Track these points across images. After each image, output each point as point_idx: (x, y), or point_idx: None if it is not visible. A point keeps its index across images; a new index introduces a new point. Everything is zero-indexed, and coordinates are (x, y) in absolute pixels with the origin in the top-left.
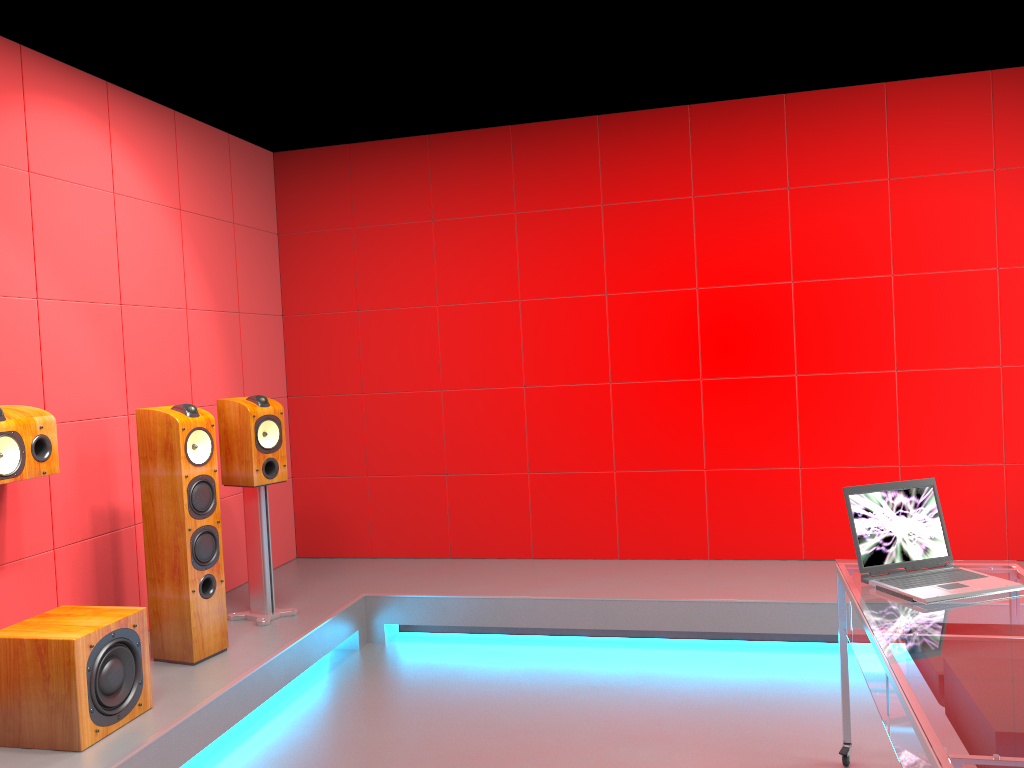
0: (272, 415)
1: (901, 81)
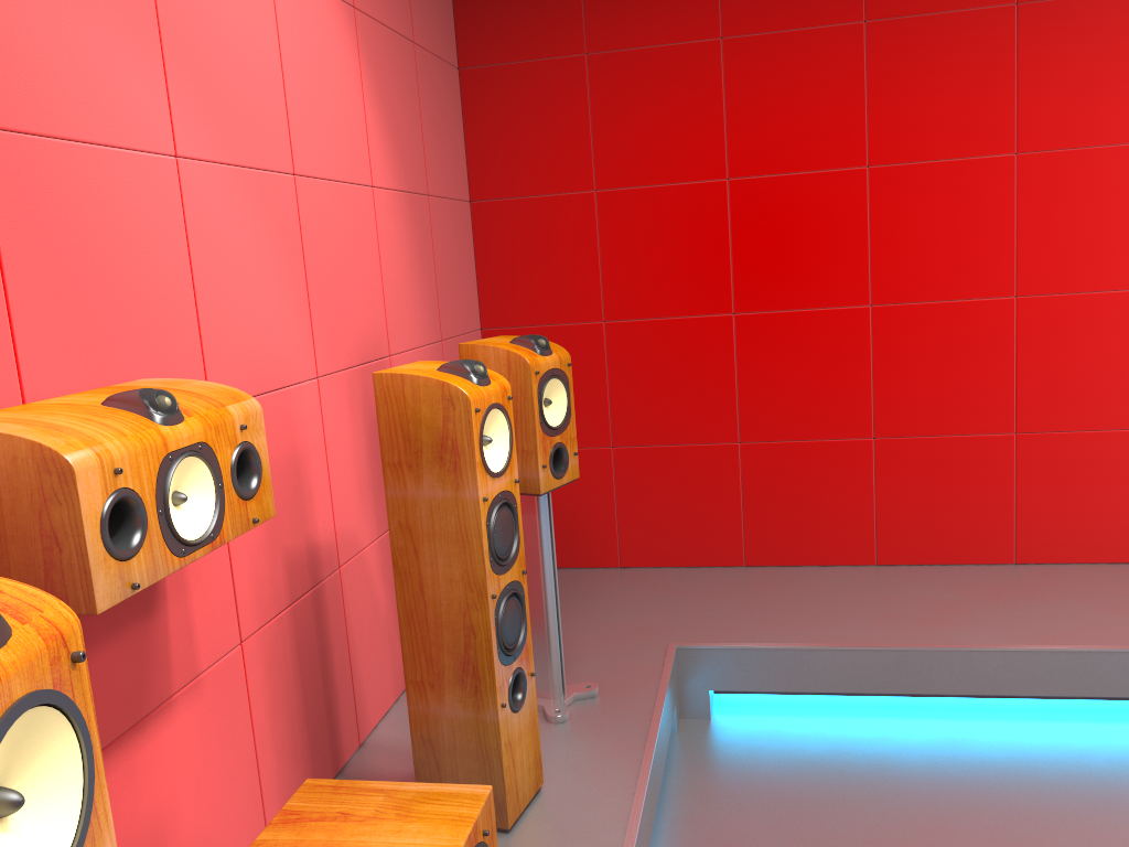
0: (557, 369)
1: None
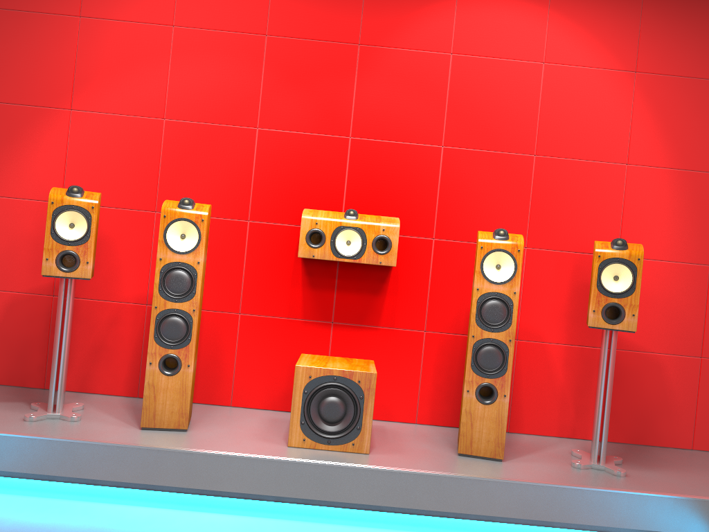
0: (625, 259)
1: None
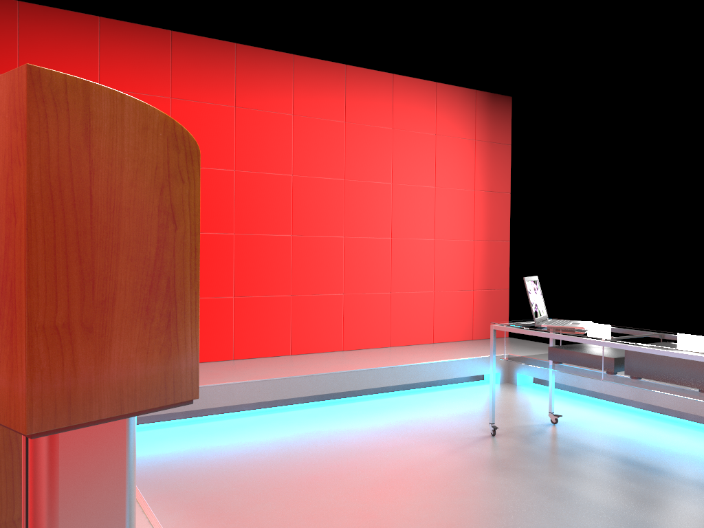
0: None
1: (400, 75)
